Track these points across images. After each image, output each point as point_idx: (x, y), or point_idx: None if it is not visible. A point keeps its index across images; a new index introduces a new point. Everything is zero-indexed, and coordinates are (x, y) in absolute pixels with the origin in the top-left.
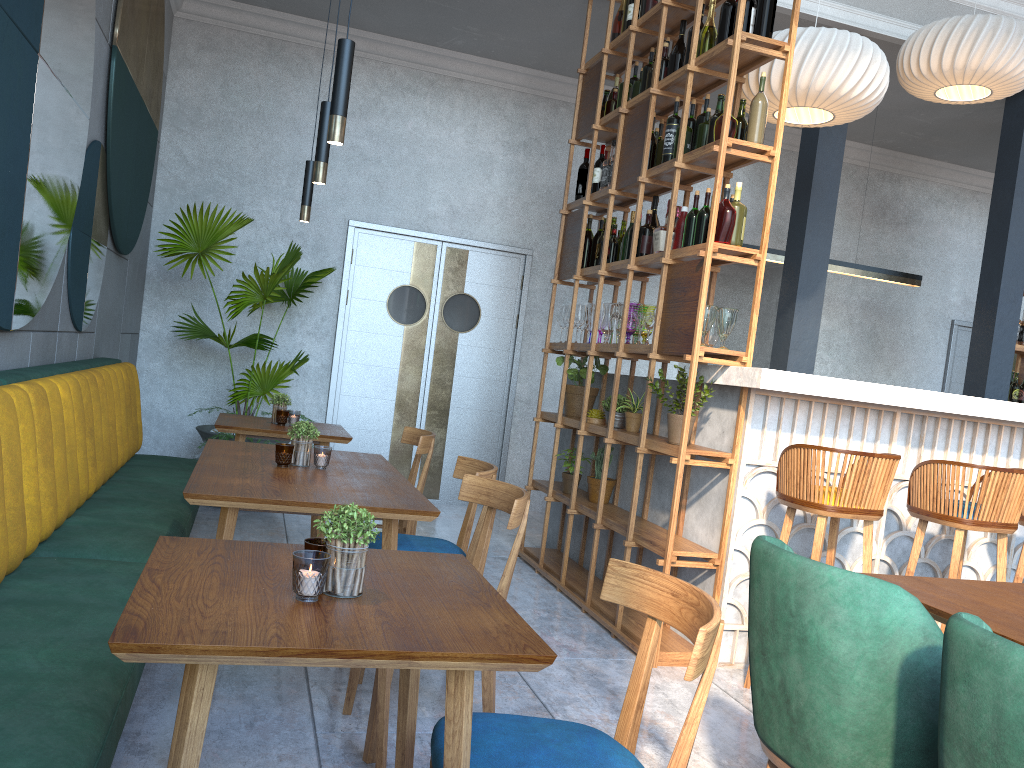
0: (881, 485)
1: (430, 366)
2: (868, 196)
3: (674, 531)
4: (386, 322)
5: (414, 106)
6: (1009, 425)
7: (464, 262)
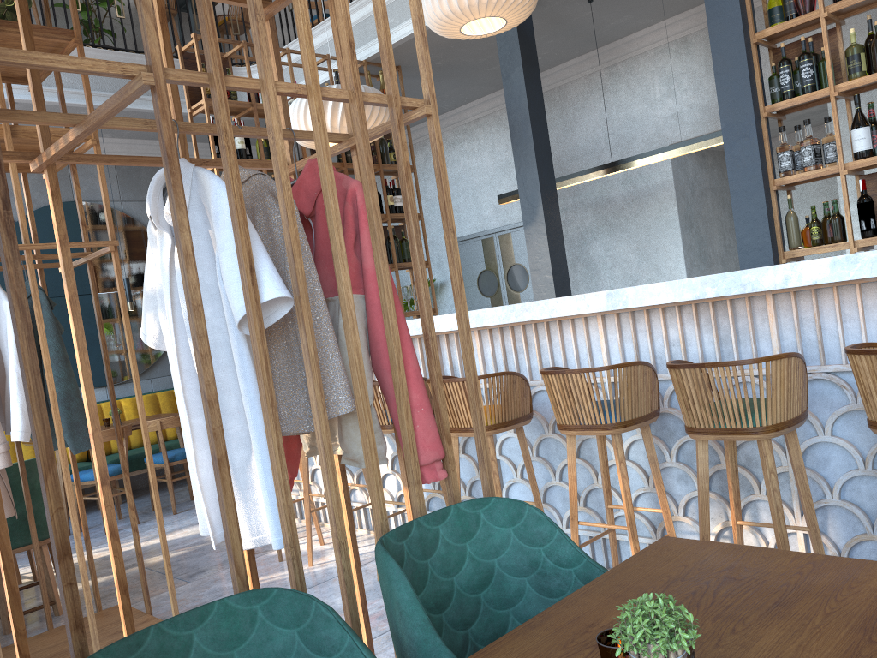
0: None
1: None
2: None
3: None
4: (480, 298)
5: (460, 151)
6: None
7: (510, 242)
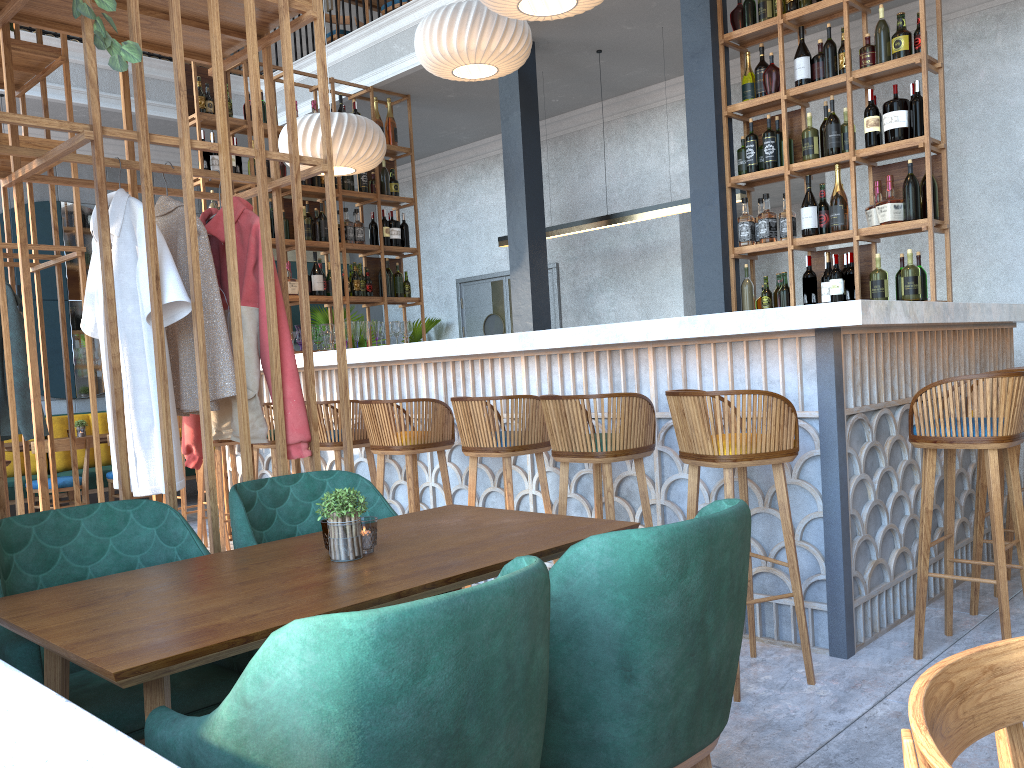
0: None
1: None
2: None
3: None
4: None
5: (477, 187)
6: (330, 369)
7: None
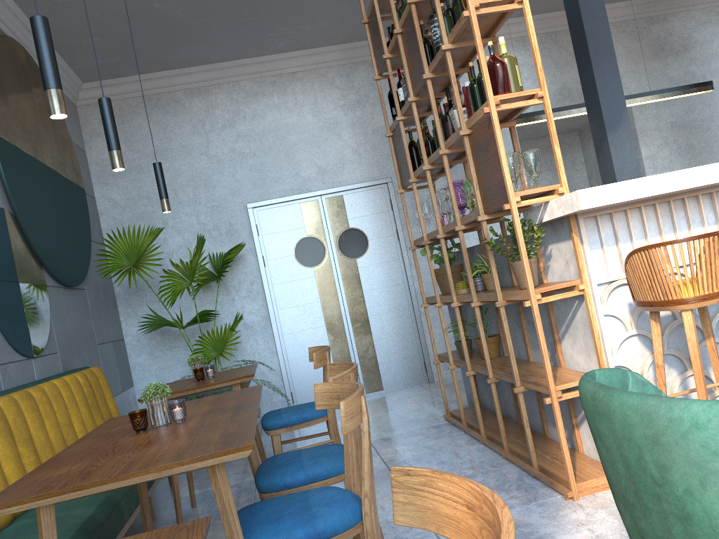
0: None
1: (343, 291)
2: (644, 40)
3: (550, 368)
4: (299, 269)
5: (266, 104)
6: None
7: (342, 205)
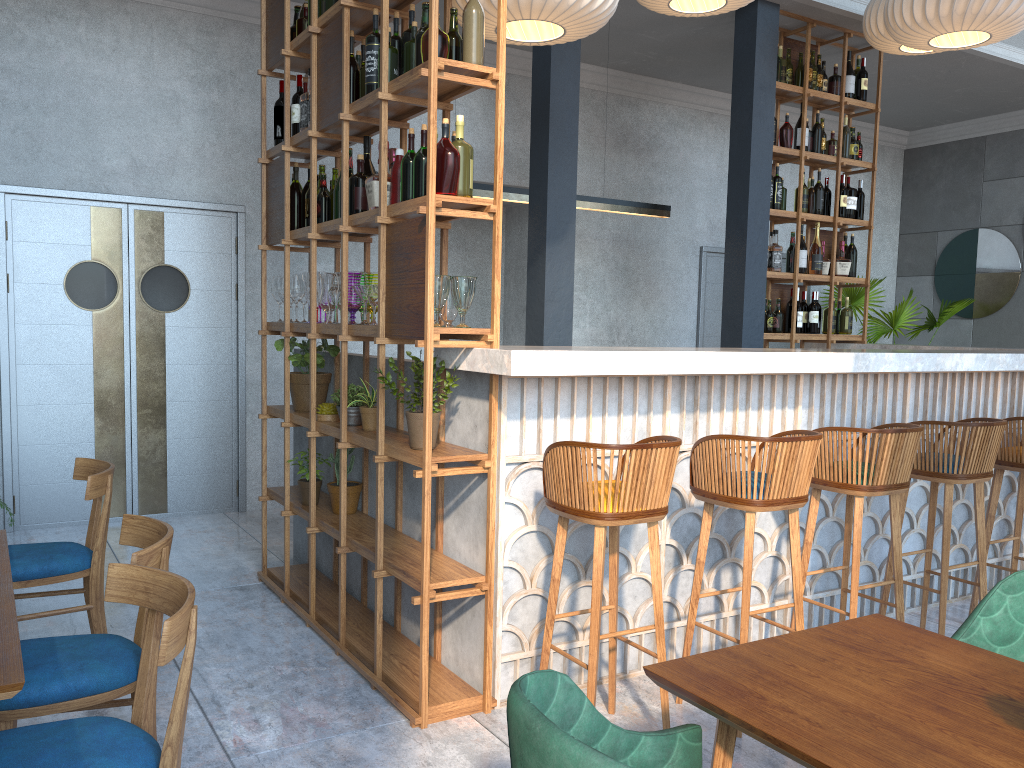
0: (663, 479)
1: (134, 357)
2: (609, 123)
3: (429, 561)
4: (67, 309)
5: (65, 34)
6: (782, 373)
7: (160, 227)
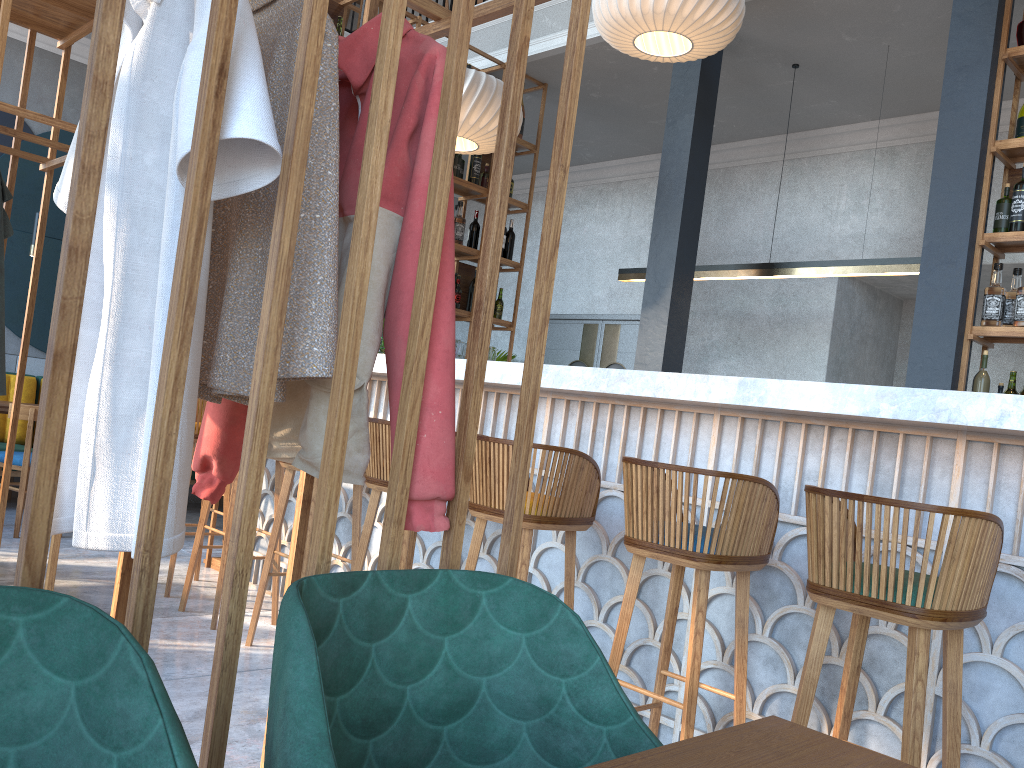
0: None
1: None
2: None
3: None
4: None
5: (588, 214)
6: None
7: (617, 335)
